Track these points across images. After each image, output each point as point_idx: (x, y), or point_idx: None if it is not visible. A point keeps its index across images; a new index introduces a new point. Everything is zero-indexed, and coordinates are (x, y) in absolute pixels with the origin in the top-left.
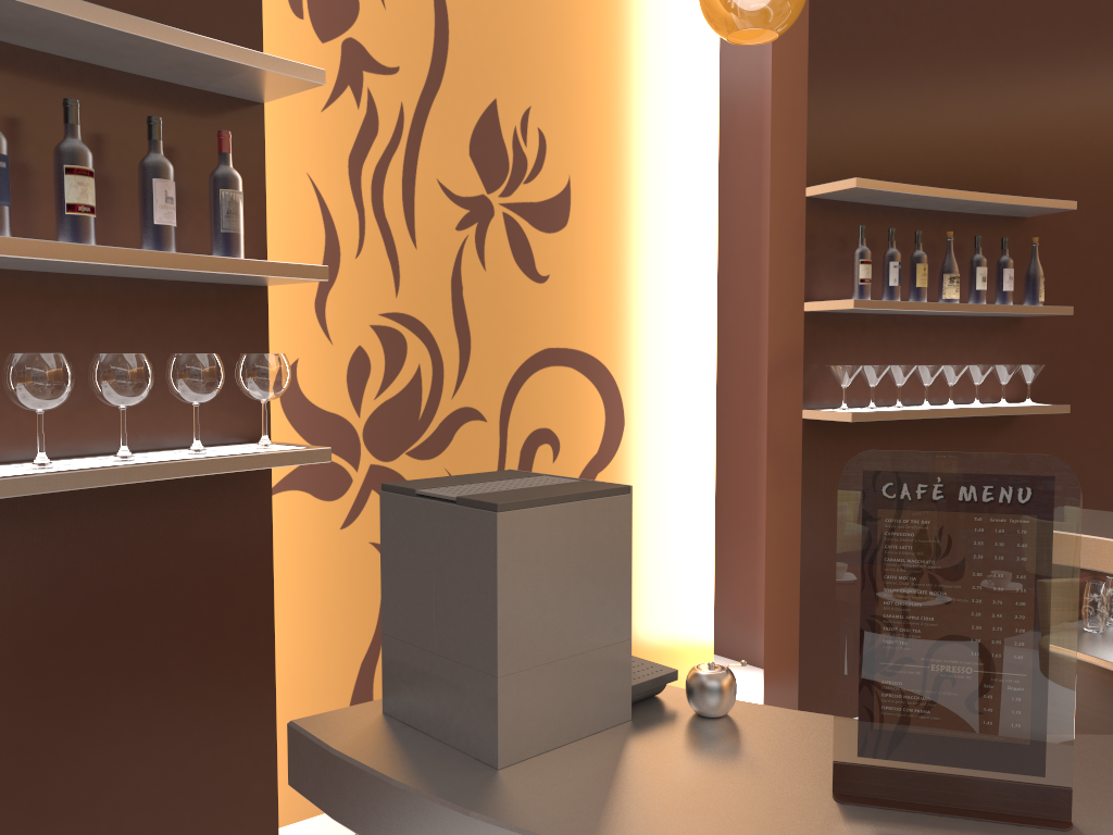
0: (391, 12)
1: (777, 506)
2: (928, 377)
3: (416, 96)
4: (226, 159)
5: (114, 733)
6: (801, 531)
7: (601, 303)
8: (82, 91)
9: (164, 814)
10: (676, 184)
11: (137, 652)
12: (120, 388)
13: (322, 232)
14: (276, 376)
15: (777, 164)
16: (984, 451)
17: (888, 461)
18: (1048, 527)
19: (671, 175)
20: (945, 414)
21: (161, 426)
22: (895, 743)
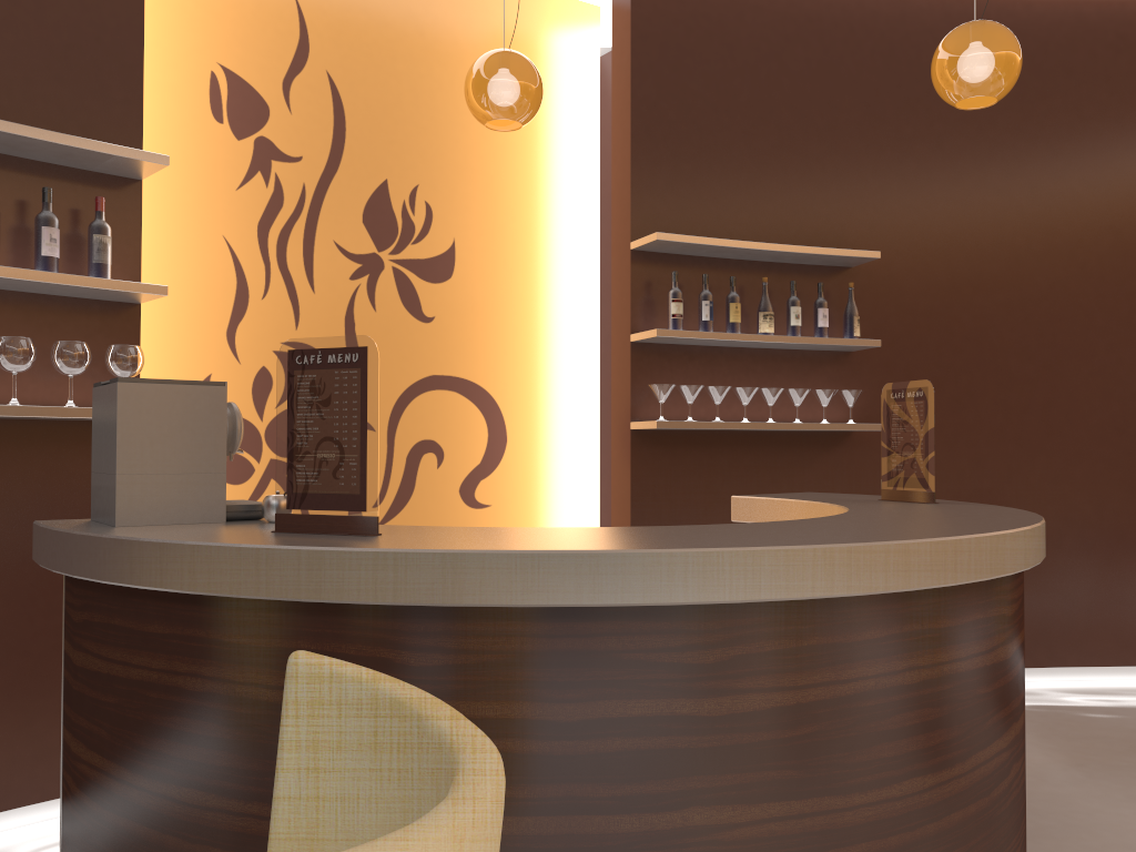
0: (297, 116)
1: (618, 504)
2: (744, 397)
3: (317, 178)
4: (100, 215)
5: (7, 598)
6: (631, 523)
7: (484, 341)
8: (4, 173)
9: (43, 664)
10: (558, 245)
11: (27, 545)
12: (9, 358)
13: (234, 279)
14: (129, 360)
15: (615, 225)
16: (816, 466)
17: (298, 344)
18: (365, 374)
19: (552, 238)
20: (752, 427)
21: (53, 393)
22: (302, 499)
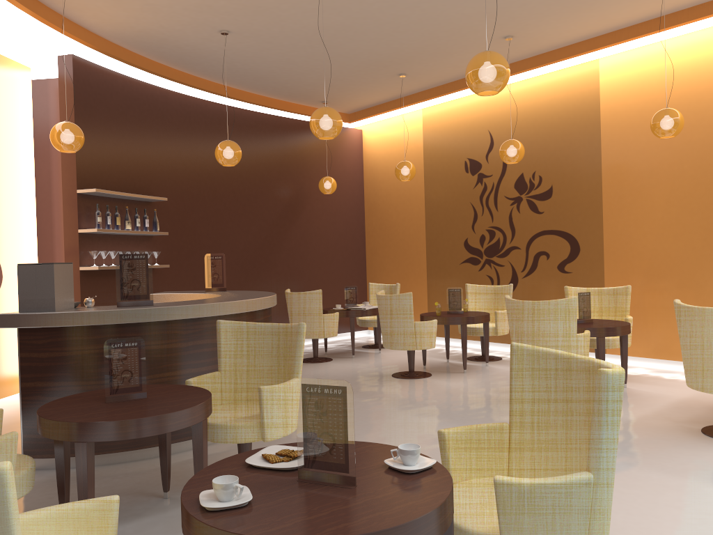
0: None
1: None
2: None
3: None
4: None
5: None
6: None
7: None
8: None
9: None
10: (19, 182)
11: None
12: None
13: None
14: None
15: (65, 180)
16: None
17: (123, 252)
18: (147, 261)
19: (17, 179)
20: None
21: None
22: (126, 297)
